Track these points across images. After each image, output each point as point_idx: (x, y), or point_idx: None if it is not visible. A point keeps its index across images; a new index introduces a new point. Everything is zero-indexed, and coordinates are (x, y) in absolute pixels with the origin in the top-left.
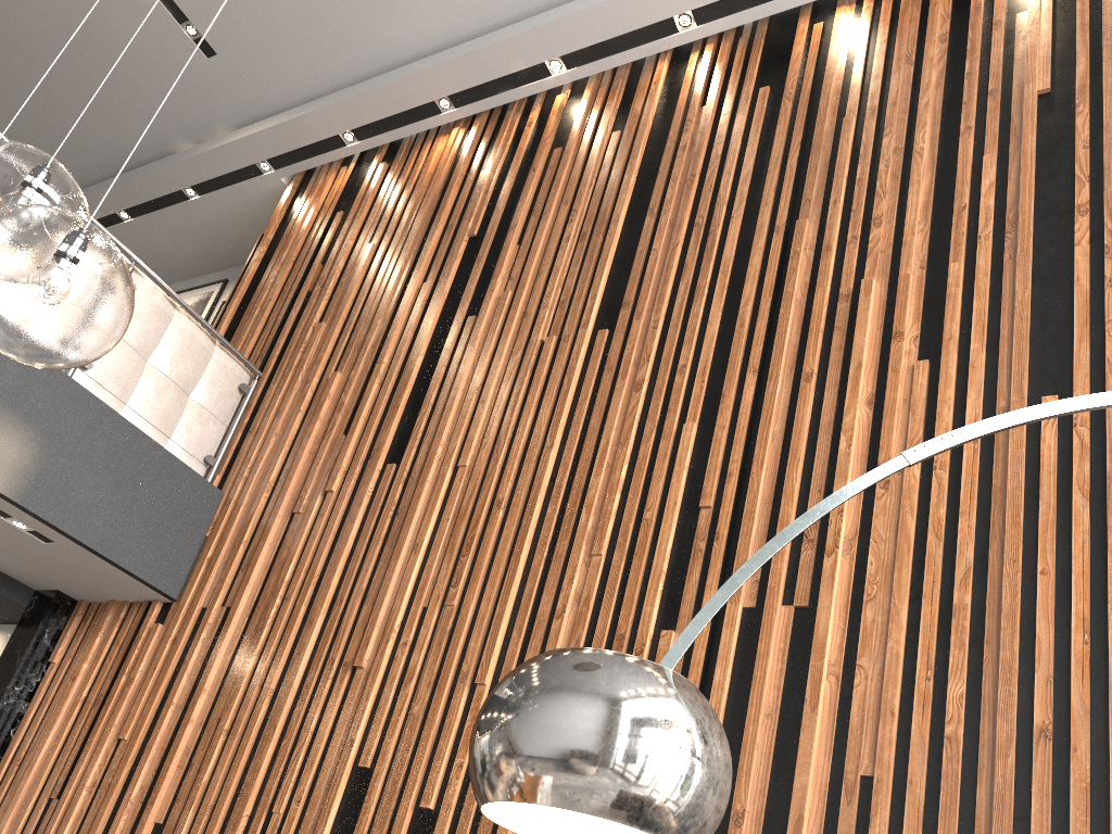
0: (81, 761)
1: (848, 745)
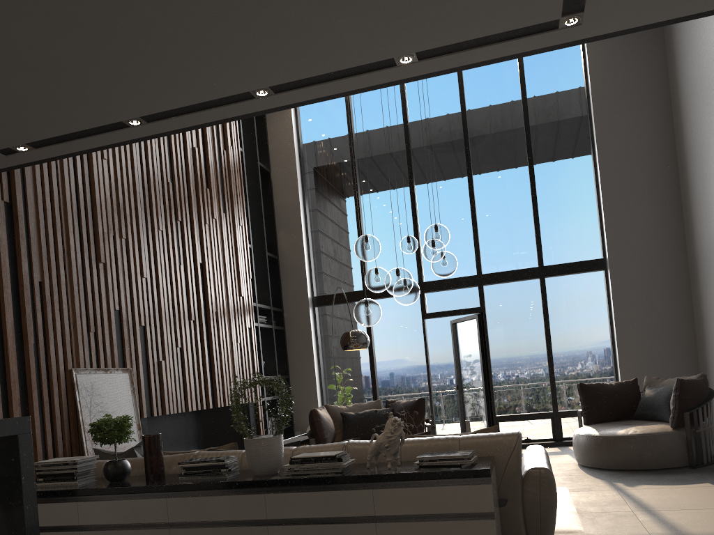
0: None
1: (212, 304)
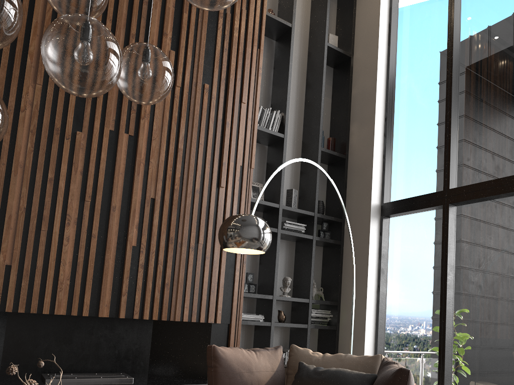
0: None
1: (147, 188)
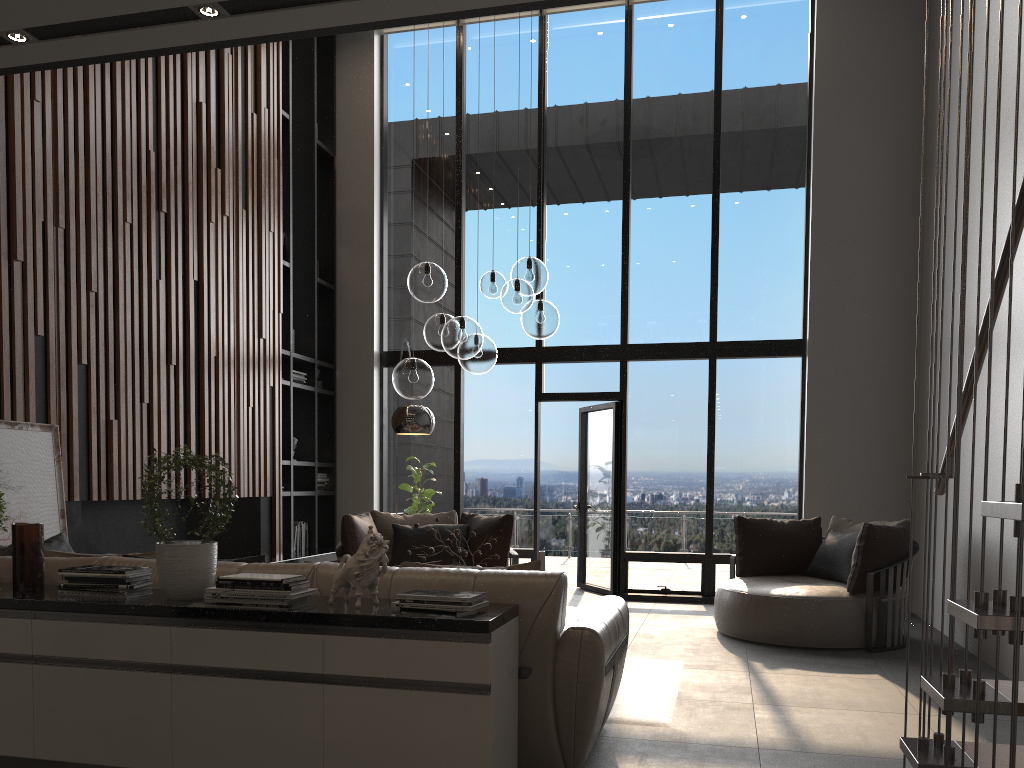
0: None
1: (211, 344)
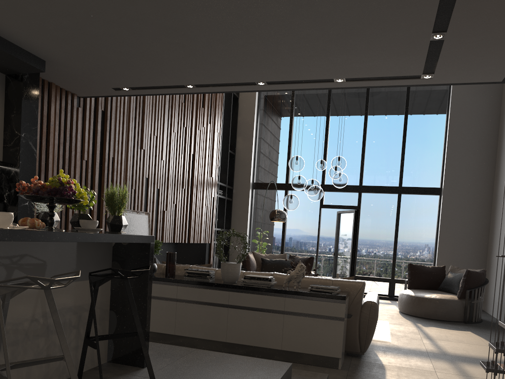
0: (73, 167)
1: (195, 180)
